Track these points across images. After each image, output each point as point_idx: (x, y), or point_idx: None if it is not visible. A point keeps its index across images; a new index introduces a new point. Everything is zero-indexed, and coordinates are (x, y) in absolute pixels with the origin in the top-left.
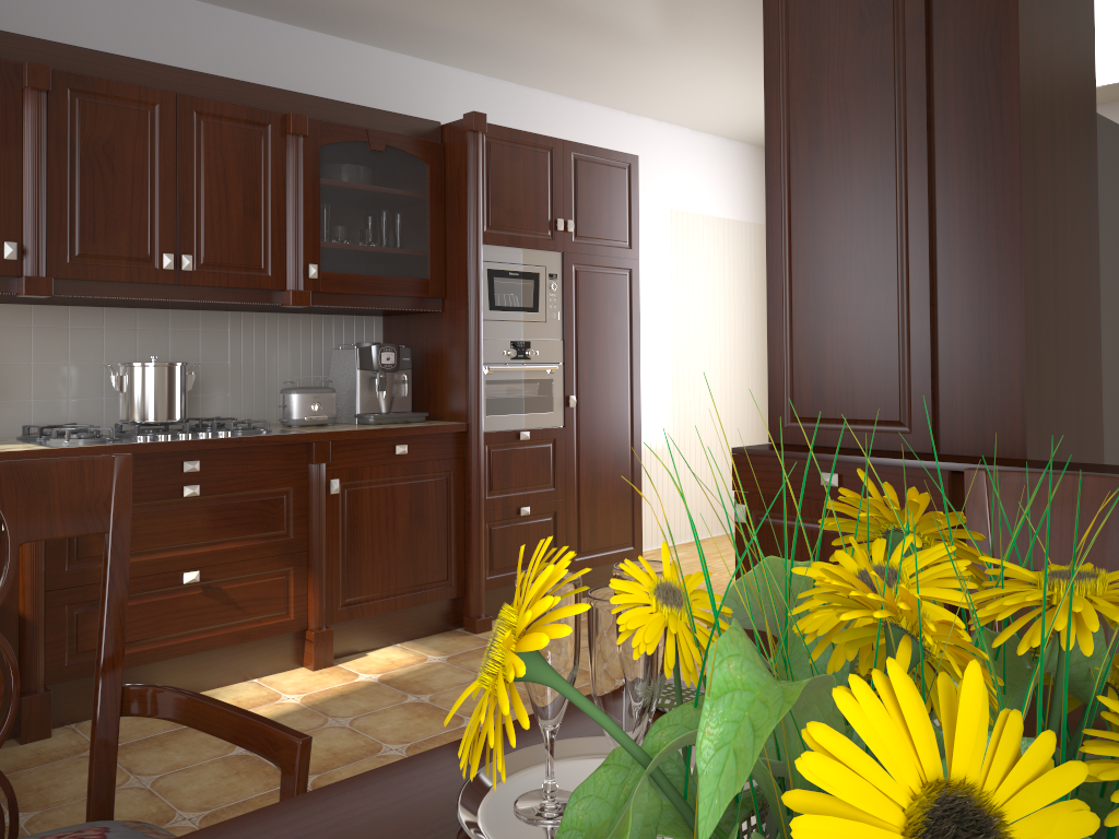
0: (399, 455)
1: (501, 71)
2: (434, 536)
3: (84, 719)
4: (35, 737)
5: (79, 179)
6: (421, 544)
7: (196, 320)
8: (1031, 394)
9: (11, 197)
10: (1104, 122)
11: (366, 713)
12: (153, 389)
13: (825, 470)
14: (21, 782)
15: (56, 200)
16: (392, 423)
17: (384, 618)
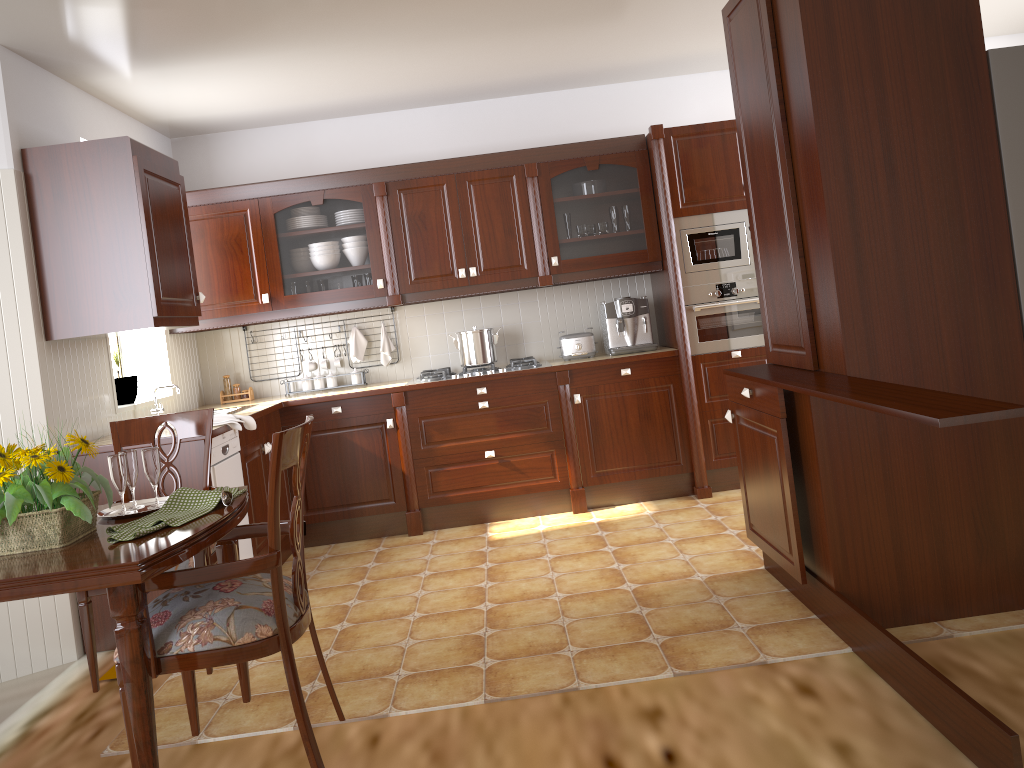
0: (625, 375)
1: (726, 65)
2: (661, 430)
3: (443, 528)
4: (414, 534)
5: (409, 238)
6: (651, 435)
7: (515, 297)
8: (850, 324)
9: (377, 255)
10: (1007, 53)
11: (563, 538)
12: (469, 346)
13: (748, 386)
14: (390, 551)
15: (399, 252)
16: (629, 353)
17: (628, 485)
